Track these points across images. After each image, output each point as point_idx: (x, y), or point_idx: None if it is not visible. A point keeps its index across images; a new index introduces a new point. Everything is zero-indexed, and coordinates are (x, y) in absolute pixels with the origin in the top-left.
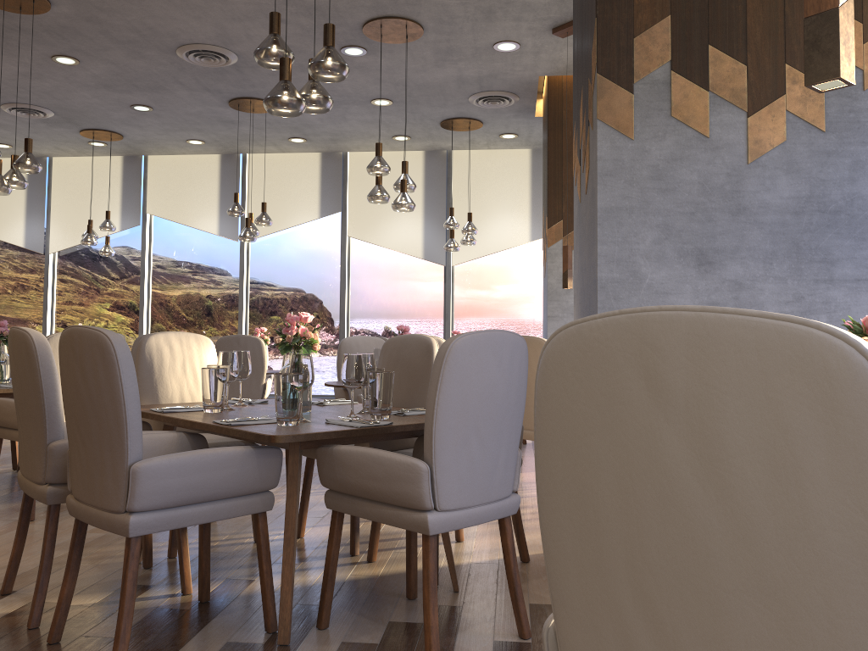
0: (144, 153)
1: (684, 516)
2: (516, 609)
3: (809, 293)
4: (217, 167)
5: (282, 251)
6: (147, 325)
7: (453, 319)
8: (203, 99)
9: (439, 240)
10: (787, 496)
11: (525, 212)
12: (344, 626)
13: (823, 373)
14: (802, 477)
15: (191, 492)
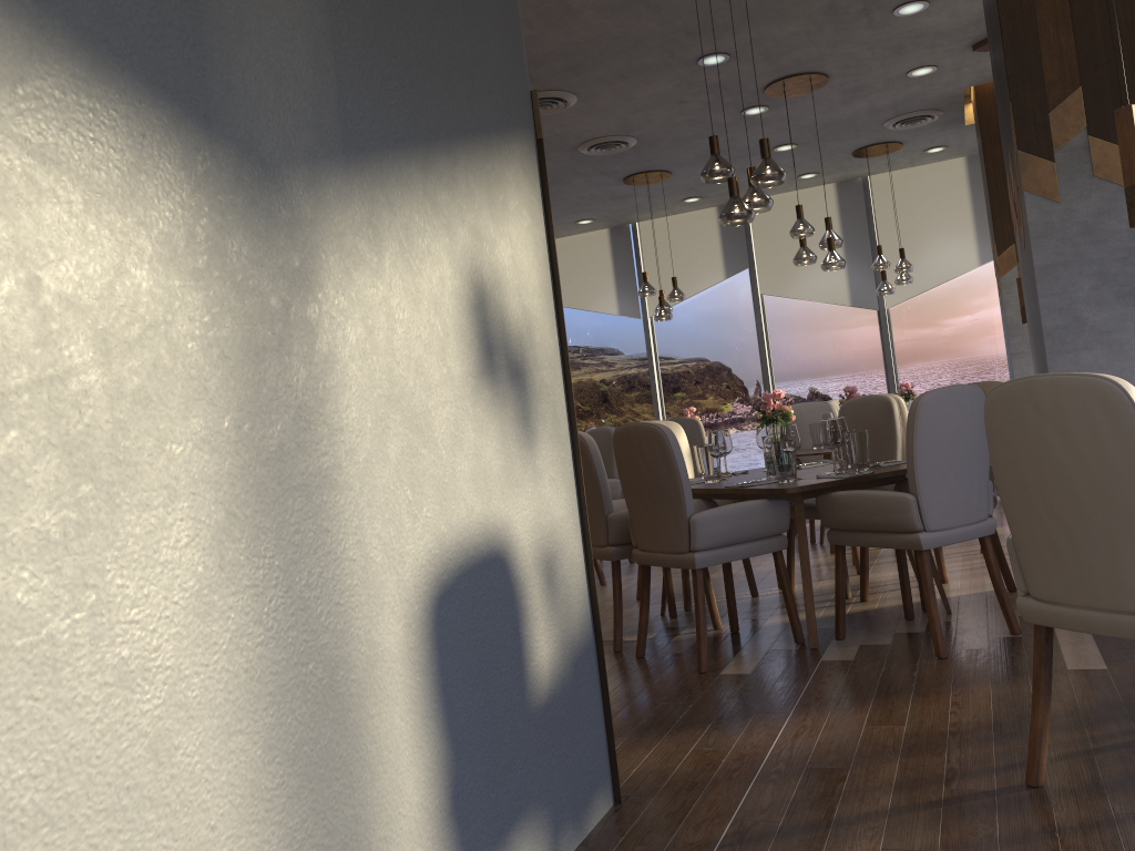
0: None
1: (1059, 464)
2: (1005, 611)
3: None
4: (607, 242)
5: (689, 321)
6: None
7: (897, 369)
8: (597, 182)
9: (867, 281)
10: (1098, 447)
11: (969, 232)
12: (858, 637)
13: (1103, 395)
14: (1102, 438)
15: (731, 535)
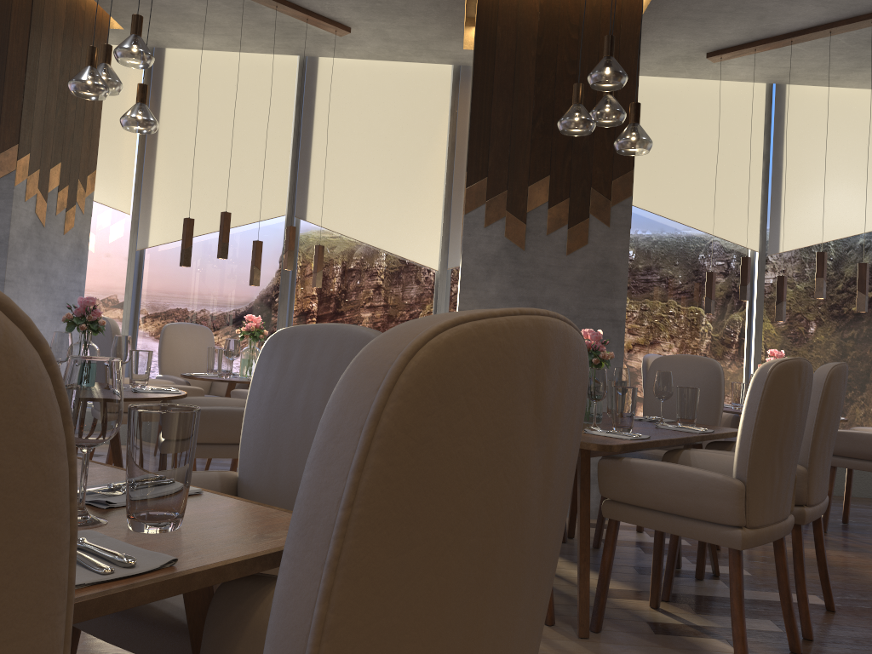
0: None
1: None
2: None
3: None
4: None
5: None
6: None
7: None
8: None
9: None
10: None
11: None
12: None
13: None
14: None
15: None
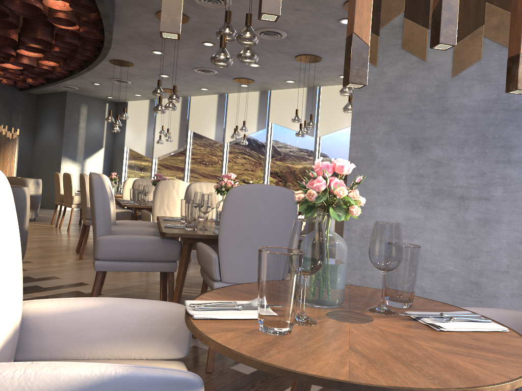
0: (268, 89)
1: None
2: None
3: (490, 170)
4: (305, 95)
5: (338, 143)
6: (266, 183)
7: None
8: (281, 57)
9: None
10: None
11: None
12: None
13: None
14: None
15: (125, 254)
